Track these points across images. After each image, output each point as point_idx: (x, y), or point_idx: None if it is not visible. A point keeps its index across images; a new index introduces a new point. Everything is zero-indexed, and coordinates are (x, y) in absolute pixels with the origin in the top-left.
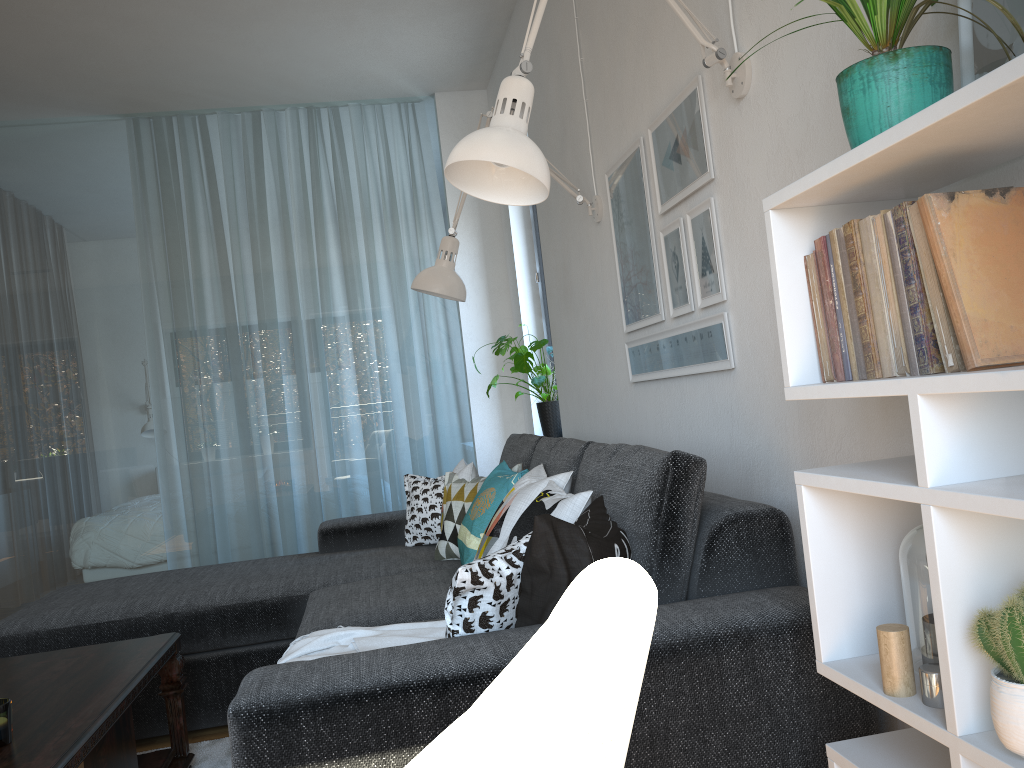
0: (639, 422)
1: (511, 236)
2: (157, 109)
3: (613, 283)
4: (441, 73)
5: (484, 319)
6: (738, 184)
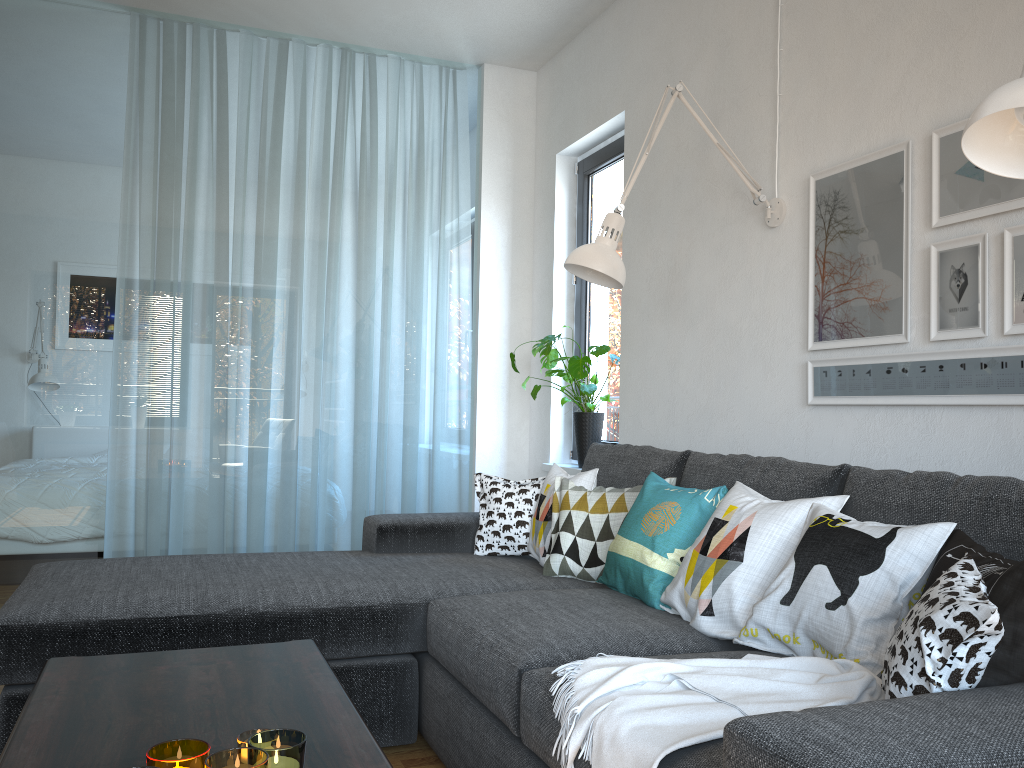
0: (812, 448)
1: (553, 231)
2: (175, 10)
3: (789, 295)
4: (506, 43)
5: (503, 314)
6: None
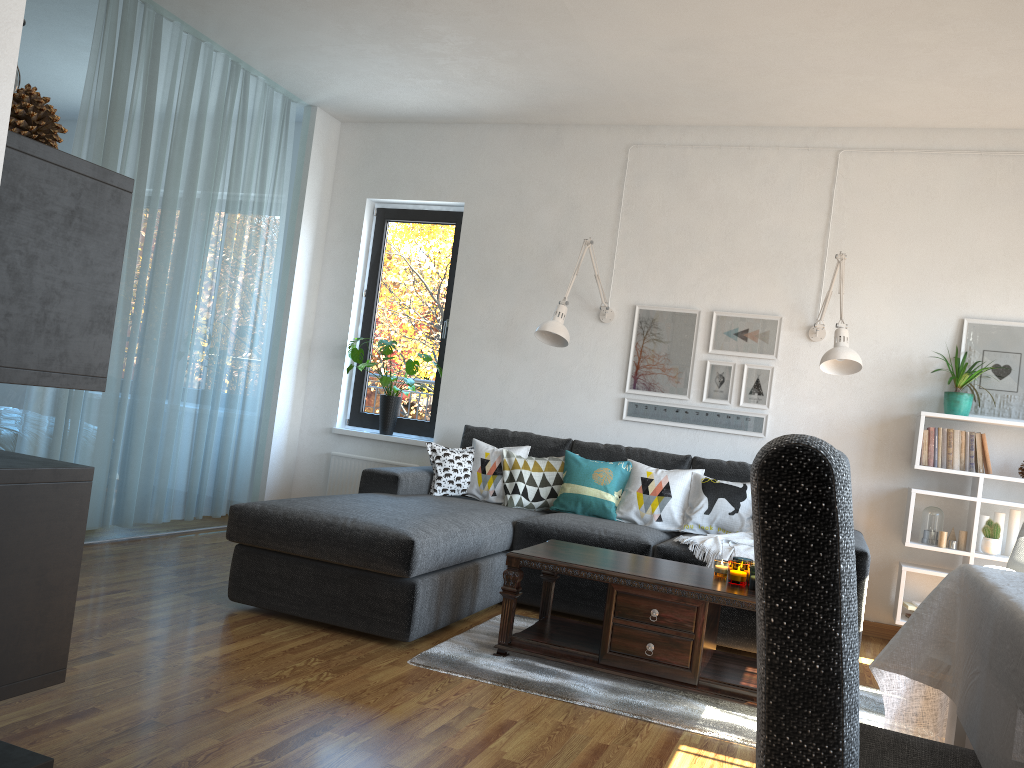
0: (621, 441)
1: (357, 254)
2: None
3: (612, 361)
4: (356, 107)
5: (302, 308)
6: (796, 369)
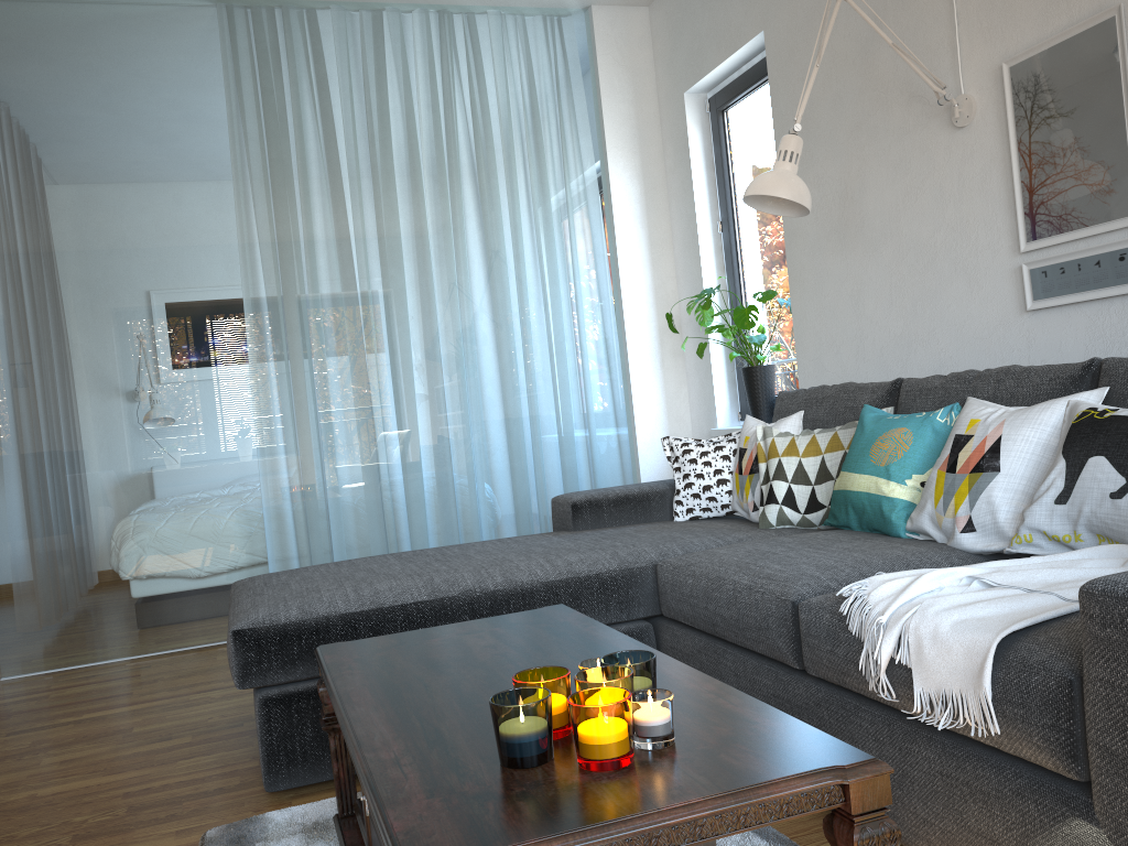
0: (1037, 357)
1: (691, 177)
2: None
3: (991, 197)
4: None
5: (645, 276)
6: None
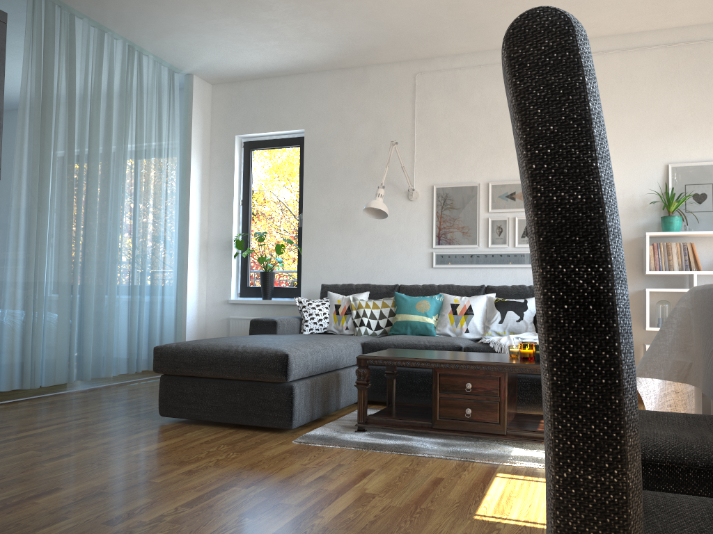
0: (434, 283)
1: (233, 175)
2: None
3: (421, 227)
4: (220, 71)
5: (198, 217)
6: None
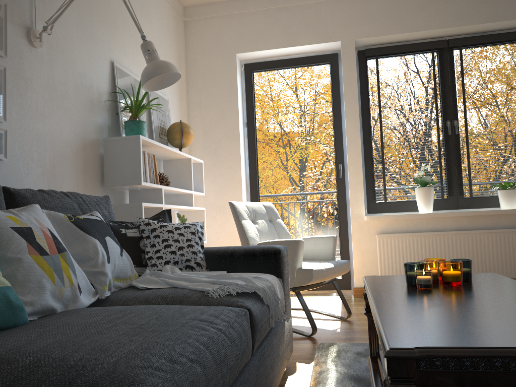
0: None
1: None
2: None
3: None
4: None
5: None
6: (23, 76)
